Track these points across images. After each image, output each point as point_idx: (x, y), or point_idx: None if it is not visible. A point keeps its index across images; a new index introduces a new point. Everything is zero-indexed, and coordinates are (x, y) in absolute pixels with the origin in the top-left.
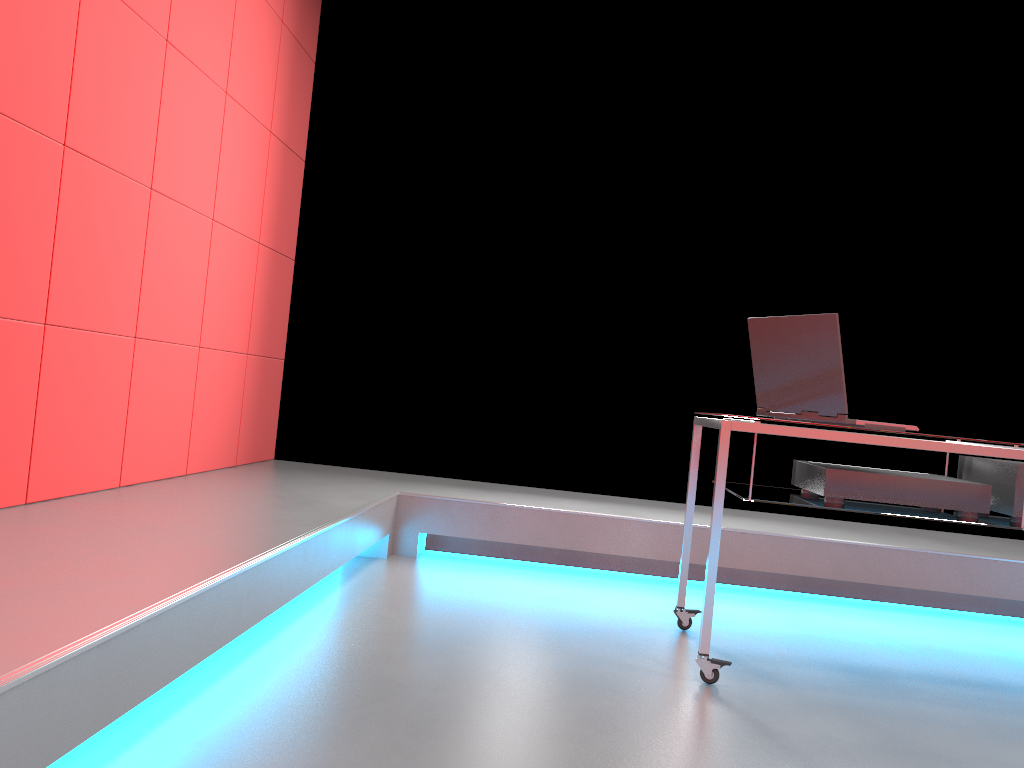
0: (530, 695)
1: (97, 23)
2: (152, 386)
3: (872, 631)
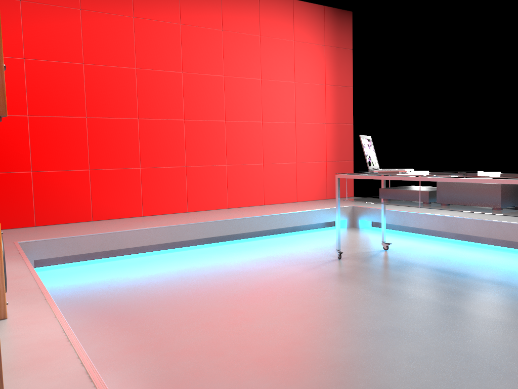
0: (280, 254)
1: (231, 87)
2: (273, 176)
3: (480, 259)
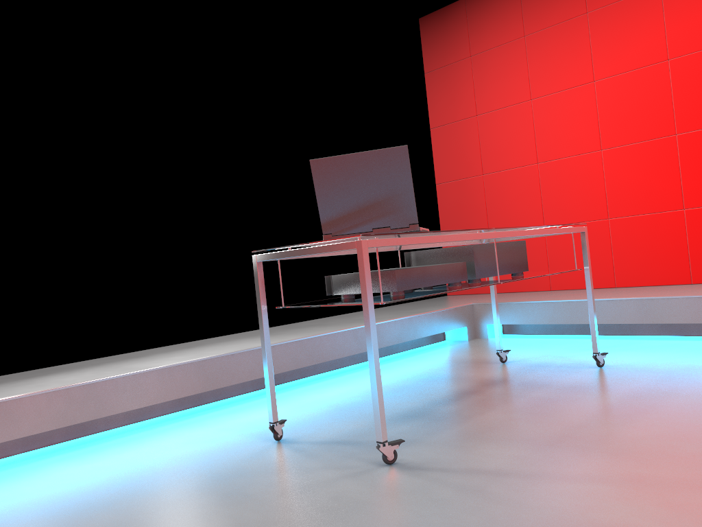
0: None
1: None
2: None
3: (352, 393)
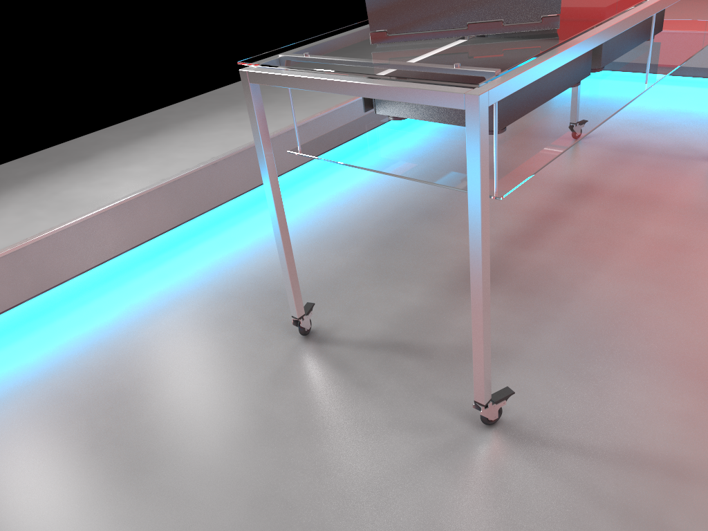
0: None
1: None
2: None
3: (384, 206)
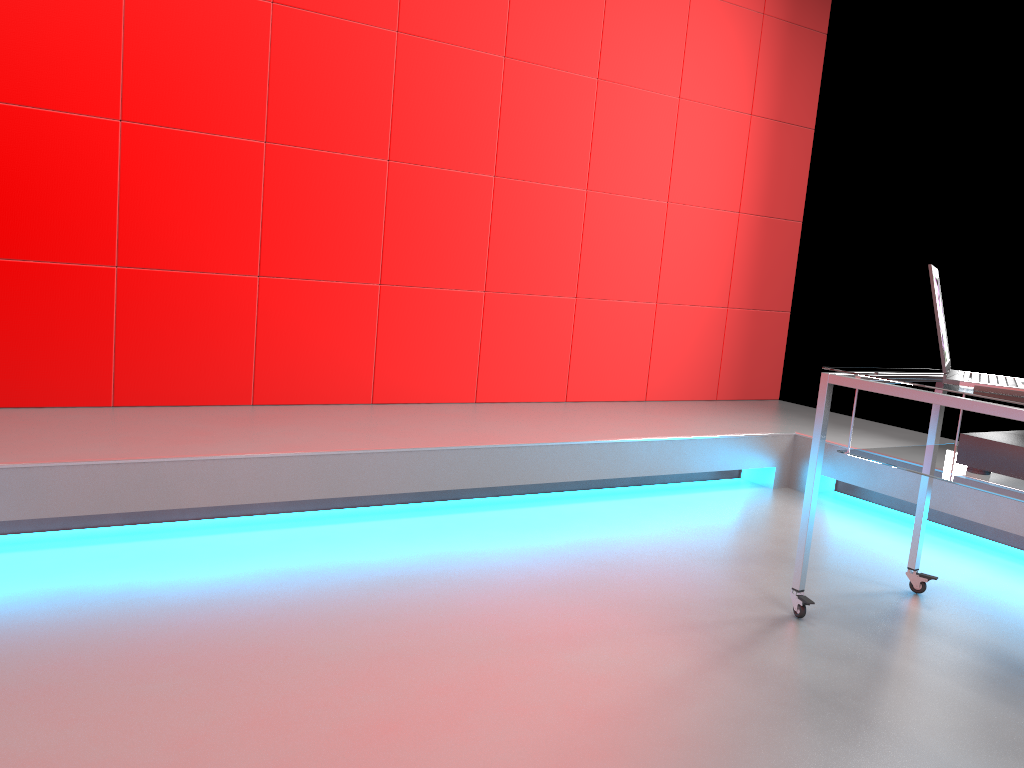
0: (621, 573)
1: (520, 89)
2: (598, 332)
3: None
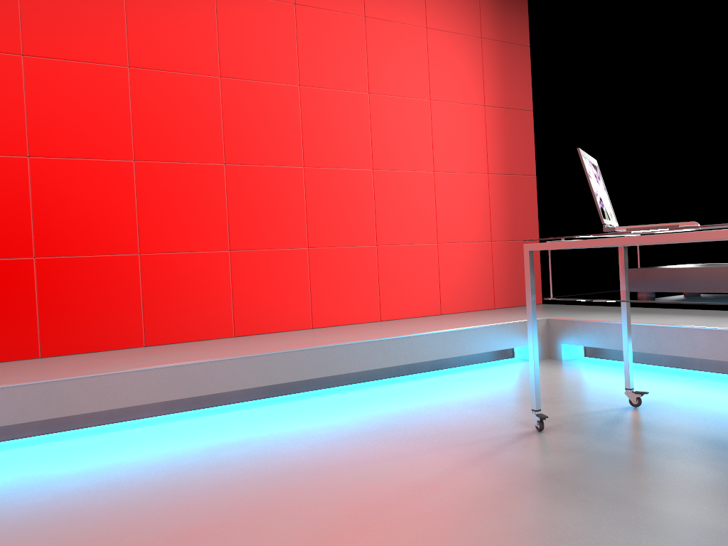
0: (409, 420)
1: (313, 106)
2: (397, 268)
3: None
